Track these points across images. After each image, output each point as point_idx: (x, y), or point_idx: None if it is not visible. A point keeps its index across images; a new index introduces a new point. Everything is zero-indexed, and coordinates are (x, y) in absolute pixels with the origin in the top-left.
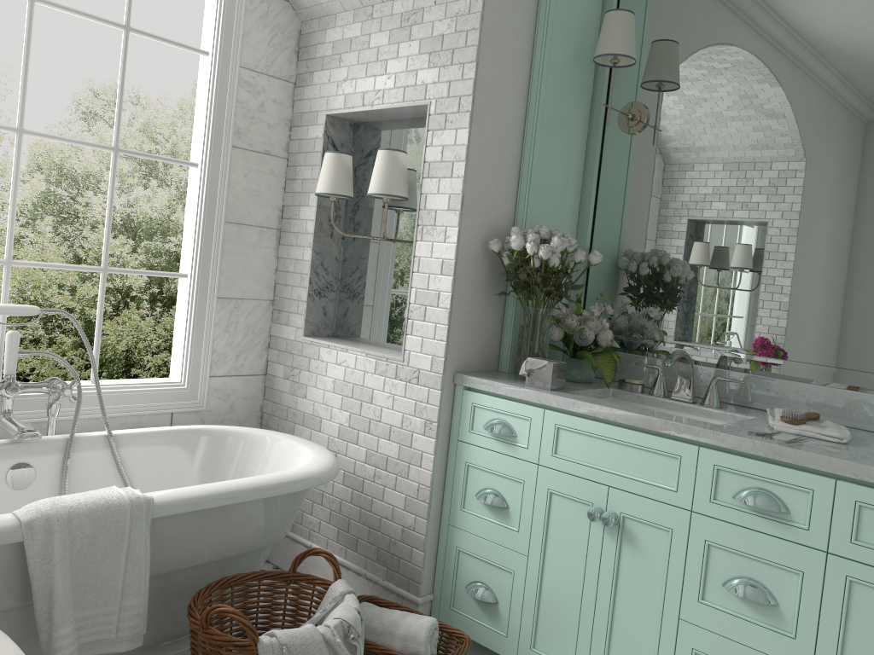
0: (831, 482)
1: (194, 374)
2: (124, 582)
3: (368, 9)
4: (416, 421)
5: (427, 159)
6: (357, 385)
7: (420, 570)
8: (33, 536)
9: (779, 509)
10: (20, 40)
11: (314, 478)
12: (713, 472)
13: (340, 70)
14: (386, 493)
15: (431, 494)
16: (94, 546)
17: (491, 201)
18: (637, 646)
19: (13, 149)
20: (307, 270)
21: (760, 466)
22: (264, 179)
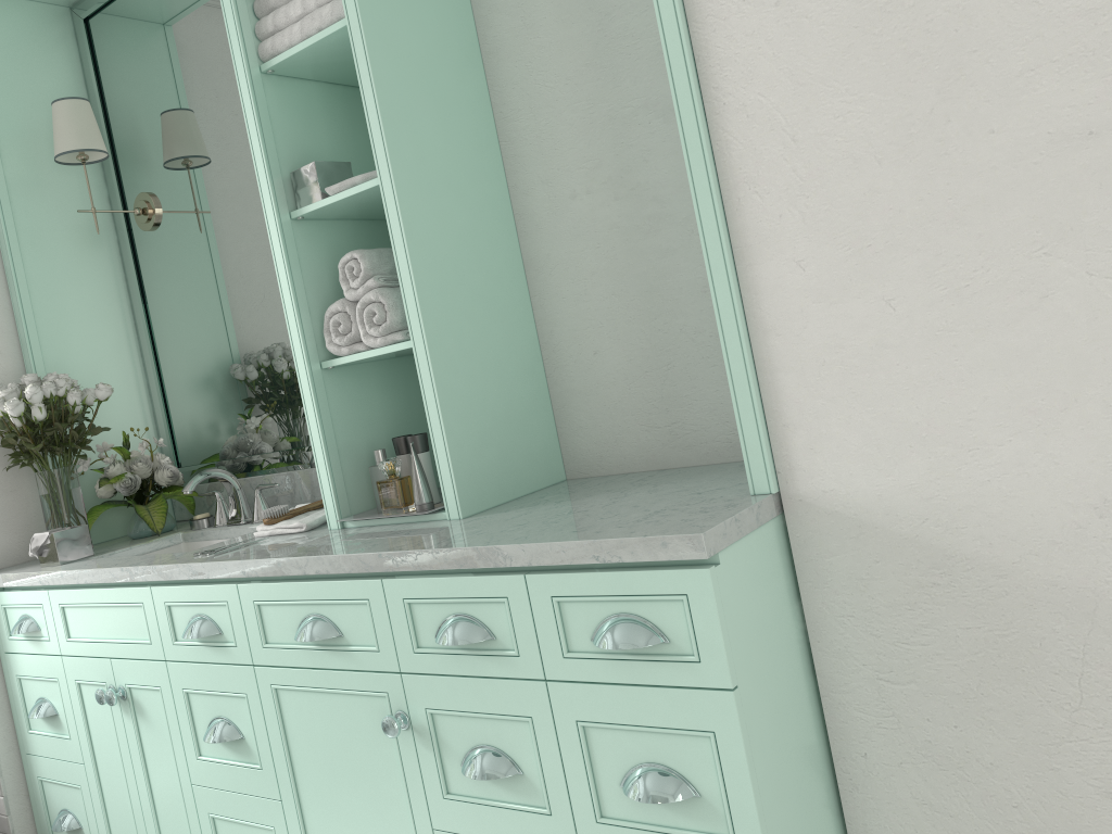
0: (235, 587)
1: None
2: None
3: None
4: None
5: None
6: None
7: (6, 818)
8: None
9: (211, 633)
10: None
11: None
12: (167, 611)
13: None
14: None
15: None
16: None
17: None
18: (178, 828)
19: None
20: None
21: (190, 590)
22: None
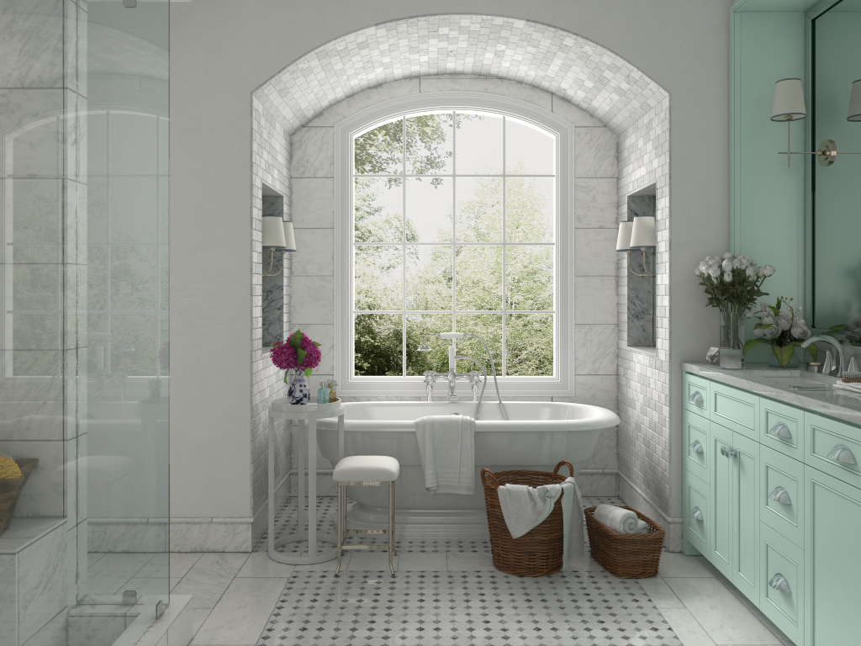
0: (802, 413)
1: (563, 373)
2: (460, 459)
3: (636, 123)
4: (662, 396)
5: (657, 218)
6: (644, 375)
7: (668, 498)
8: (418, 429)
9: (784, 435)
10: (550, 164)
11: (579, 425)
12: (764, 414)
13: (630, 165)
14: (655, 447)
15: (670, 445)
16: (444, 438)
17: (700, 240)
18: (748, 542)
19: (552, 239)
20: (626, 301)
21: (779, 406)
22: (600, 244)
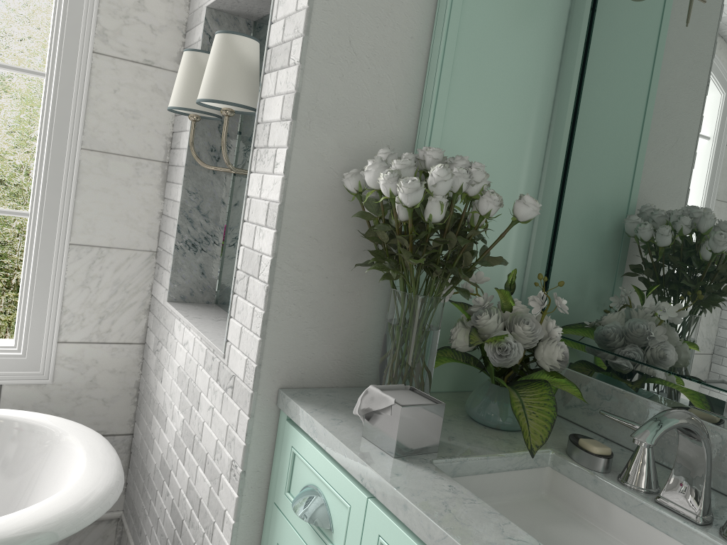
0: None
1: (34, 338)
2: None
3: None
4: (224, 457)
5: (270, 42)
6: (192, 379)
7: None
8: None
9: None
10: None
11: None
12: None
13: None
14: None
15: None
16: None
17: (363, 109)
18: None
19: None
20: (178, 215)
21: None
22: (143, 97)
